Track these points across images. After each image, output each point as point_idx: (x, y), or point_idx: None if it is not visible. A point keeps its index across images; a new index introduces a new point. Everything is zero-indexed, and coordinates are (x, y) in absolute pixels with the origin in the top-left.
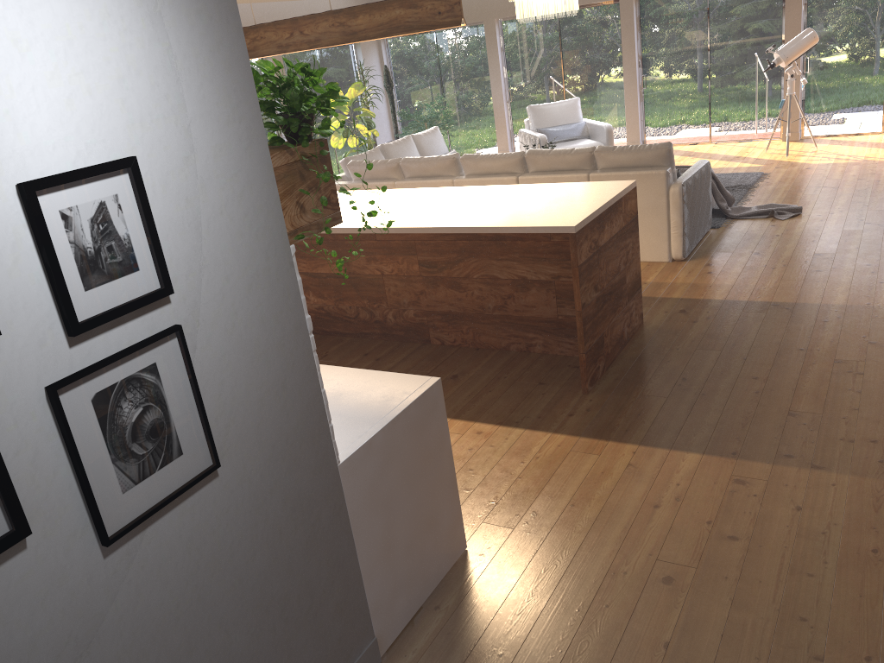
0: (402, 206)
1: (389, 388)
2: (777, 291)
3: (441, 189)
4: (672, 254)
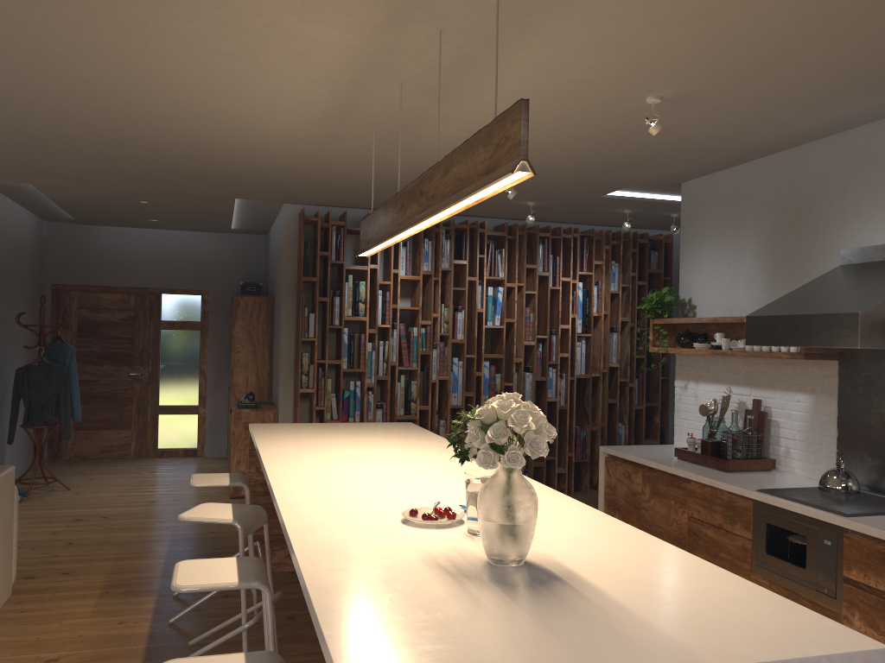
0: (379, 454)
1: (624, 448)
2: (137, 547)
3: (277, 455)
4: (12, 580)
